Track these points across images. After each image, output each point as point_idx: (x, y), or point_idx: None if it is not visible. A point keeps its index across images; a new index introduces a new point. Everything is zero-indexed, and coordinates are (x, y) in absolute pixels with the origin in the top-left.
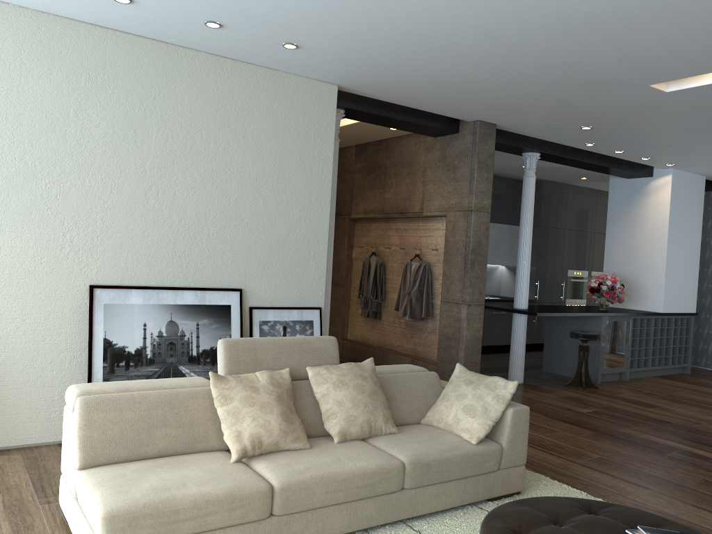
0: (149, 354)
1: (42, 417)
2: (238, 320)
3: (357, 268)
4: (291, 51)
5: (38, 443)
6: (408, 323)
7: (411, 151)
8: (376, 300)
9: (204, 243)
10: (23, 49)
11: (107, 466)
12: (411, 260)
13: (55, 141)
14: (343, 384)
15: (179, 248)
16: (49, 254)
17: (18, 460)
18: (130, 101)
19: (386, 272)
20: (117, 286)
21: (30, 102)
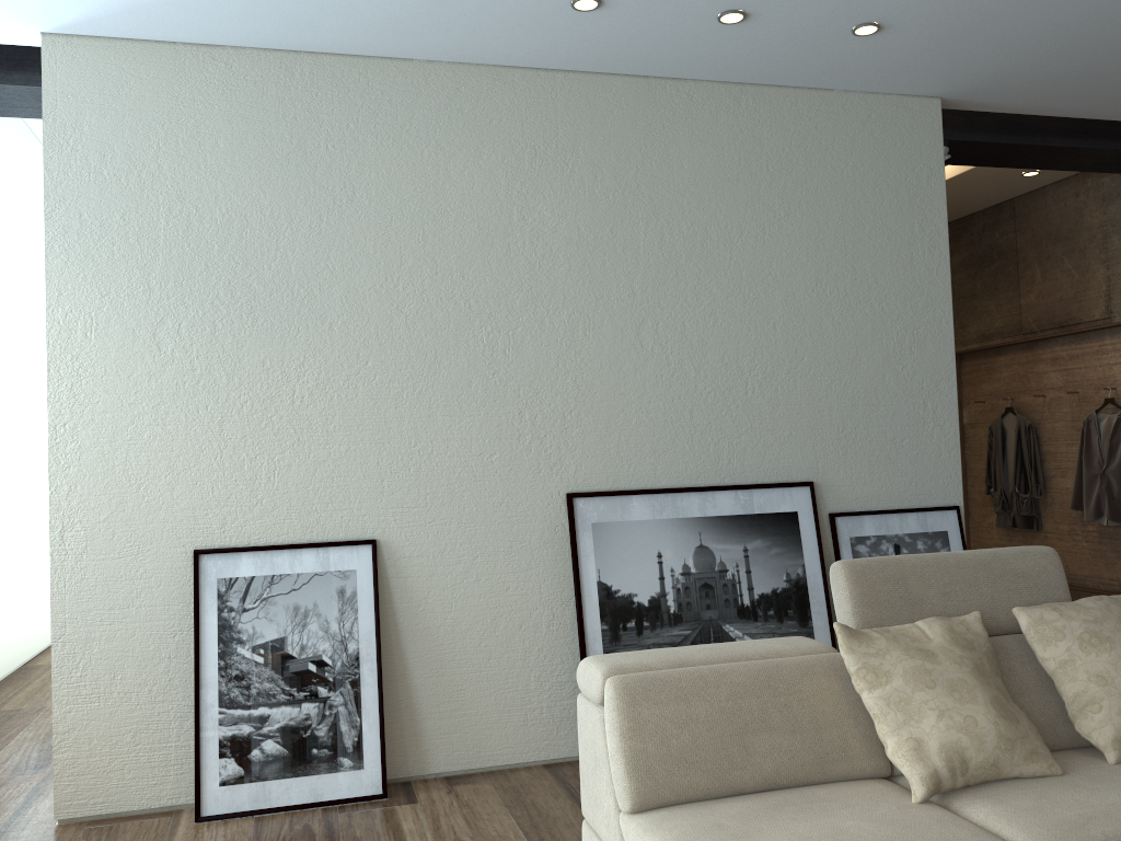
0: (671, 607)
1: (515, 720)
2: (812, 538)
3: (976, 442)
4: (865, 42)
5: (512, 763)
6: (1105, 532)
7: (1070, 209)
8: (1027, 495)
9: (739, 405)
10: (439, 125)
11: (679, 808)
12: (1098, 411)
13: (495, 263)
14: (1101, 639)
15: (700, 419)
16: (502, 447)
17: (490, 793)
18: (599, 181)
19: (1042, 442)
20: (608, 491)
21: (455, 207)
